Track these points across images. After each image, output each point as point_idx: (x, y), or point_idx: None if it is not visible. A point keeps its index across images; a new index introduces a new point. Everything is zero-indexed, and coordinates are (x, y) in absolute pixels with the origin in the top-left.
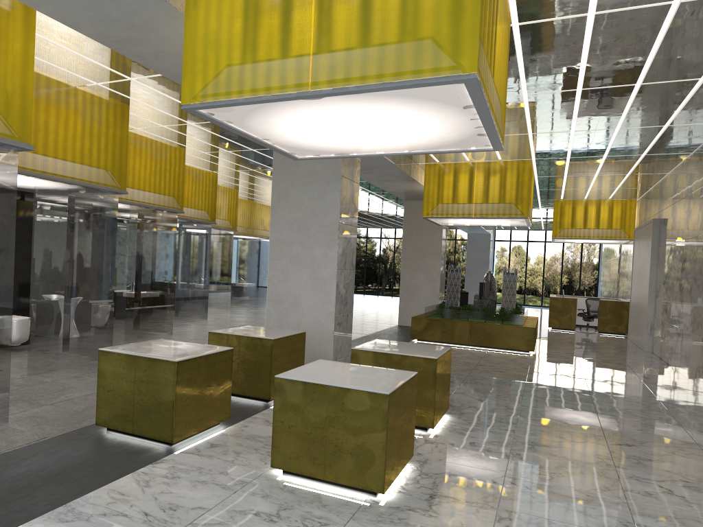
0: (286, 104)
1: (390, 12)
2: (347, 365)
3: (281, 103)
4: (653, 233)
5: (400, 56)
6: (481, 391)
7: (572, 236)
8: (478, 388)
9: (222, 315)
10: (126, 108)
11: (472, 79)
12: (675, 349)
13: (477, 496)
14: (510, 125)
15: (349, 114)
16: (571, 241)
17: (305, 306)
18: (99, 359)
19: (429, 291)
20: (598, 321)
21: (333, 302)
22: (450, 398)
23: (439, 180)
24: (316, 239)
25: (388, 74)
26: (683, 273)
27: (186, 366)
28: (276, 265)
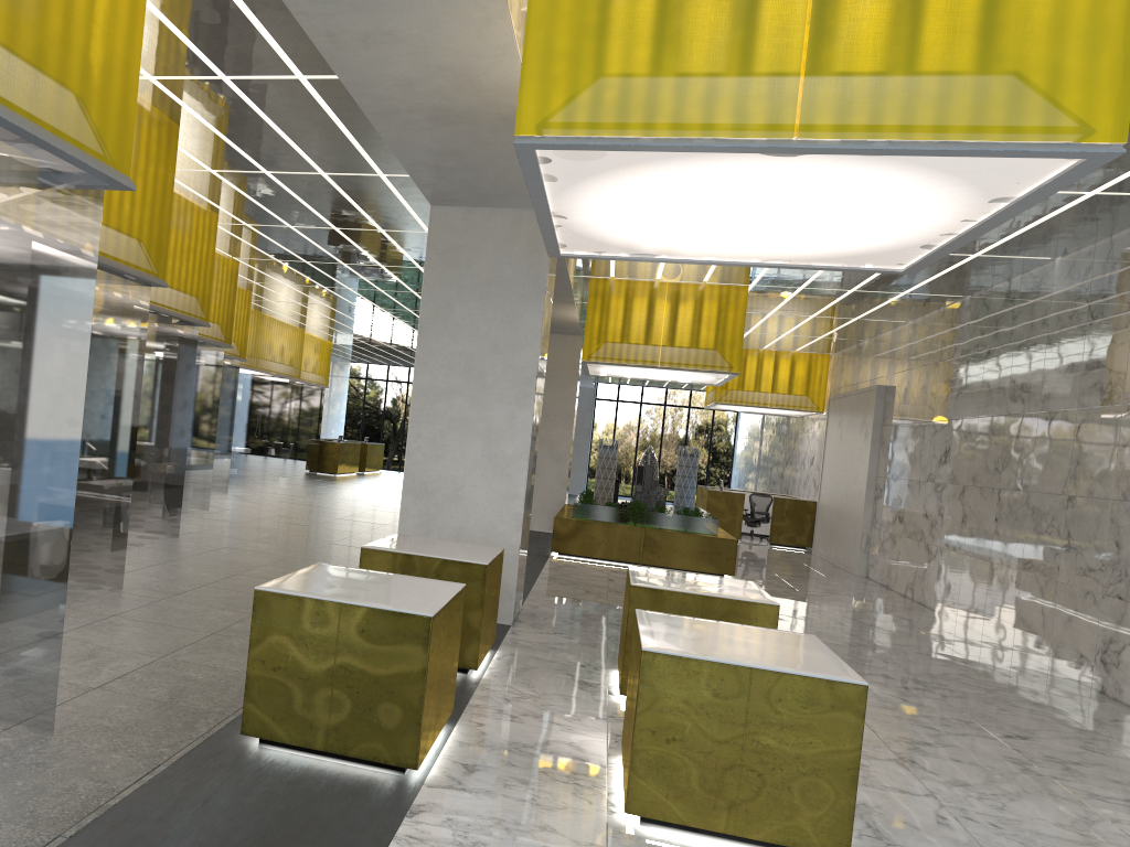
0: (715, 159)
1: (965, 18)
2: (697, 622)
3: (707, 157)
4: (876, 406)
5: (982, 98)
6: None
7: (742, 402)
8: None
9: (223, 502)
10: (175, 131)
11: (1112, 155)
12: (925, 576)
13: None
14: None
15: (788, 189)
16: (732, 409)
17: (472, 502)
18: (257, 607)
19: (553, 476)
20: (772, 528)
21: (521, 497)
22: None
23: (610, 306)
24: (497, 390)
25: (957, 127)
26: (944, 468)
27: (437, 625)
28: (423, 430)
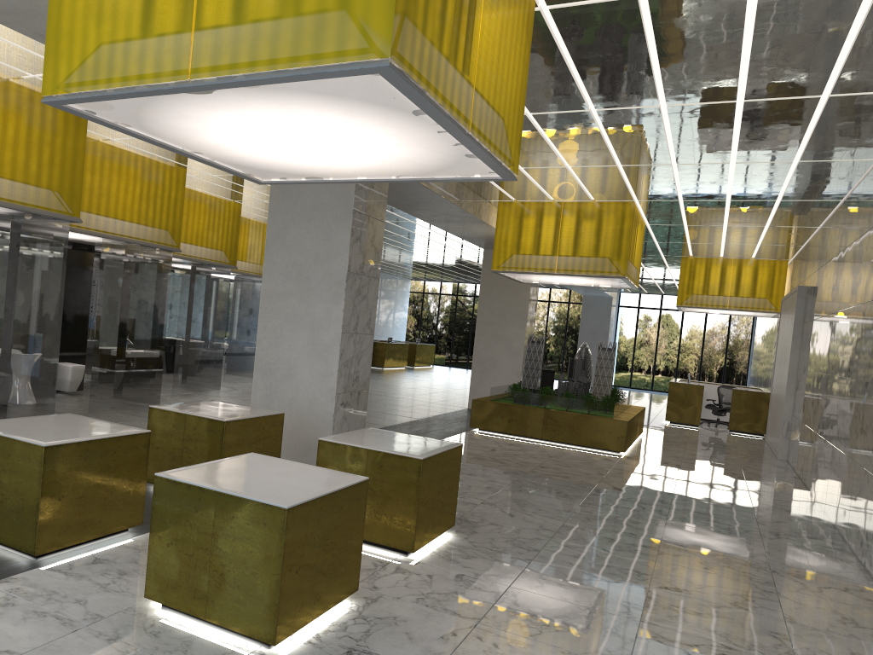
0: (174, 100)
1: None
2: (279, 463)
3: (166, 99)
4: (797, 305)
5: (298, 33)
6: (520, 503)
7: (702, 304)
8: (518, 499)
9: (244, 384)
10: None
11: (386, 68)
12: (808, 459)
13: (415, 654)
14: (589, 153)
15: (269, 118)
16: (704, 311)
17: (301, 379)
18: None
19: (509, 367)
20: (730, 416)
21: (334, 375)
22: (472, 510)
23: (514, 224)
24: (318, 292)
25: (283, 58)
26: (822, 359)
27: (62, 453)
28: (267, 323)
